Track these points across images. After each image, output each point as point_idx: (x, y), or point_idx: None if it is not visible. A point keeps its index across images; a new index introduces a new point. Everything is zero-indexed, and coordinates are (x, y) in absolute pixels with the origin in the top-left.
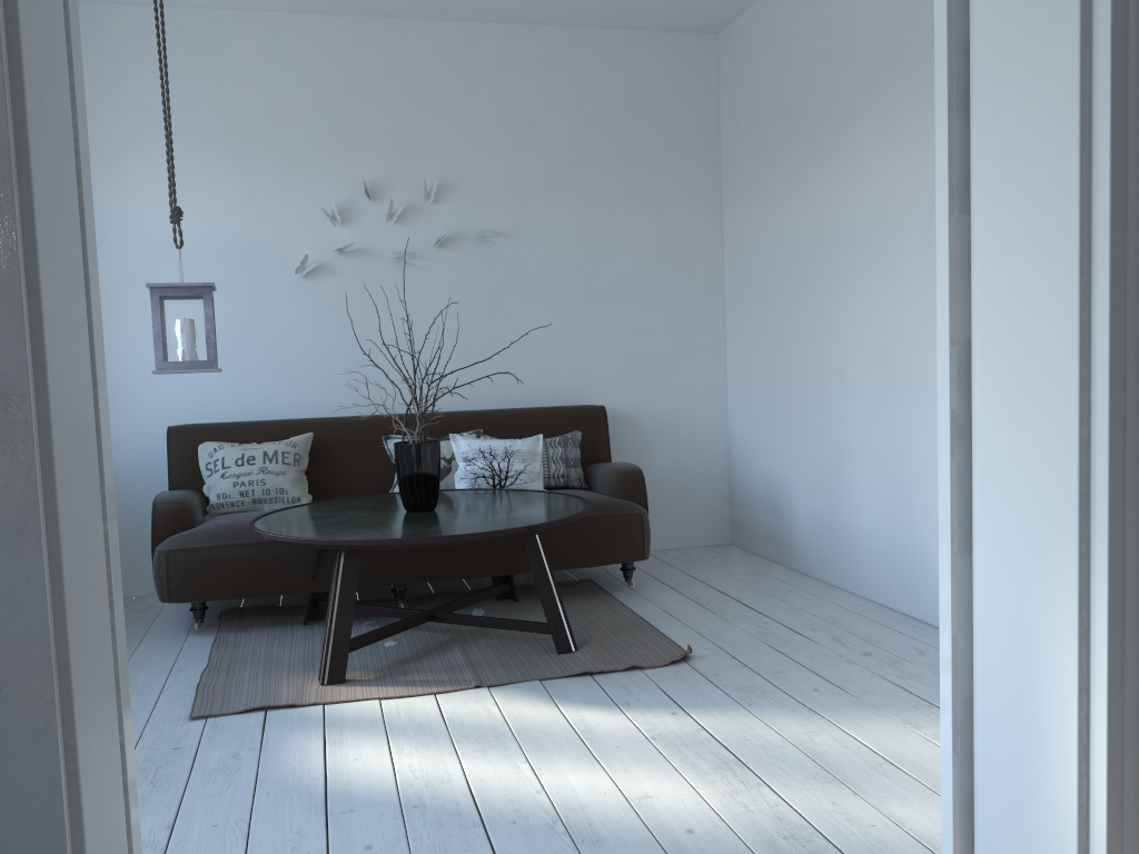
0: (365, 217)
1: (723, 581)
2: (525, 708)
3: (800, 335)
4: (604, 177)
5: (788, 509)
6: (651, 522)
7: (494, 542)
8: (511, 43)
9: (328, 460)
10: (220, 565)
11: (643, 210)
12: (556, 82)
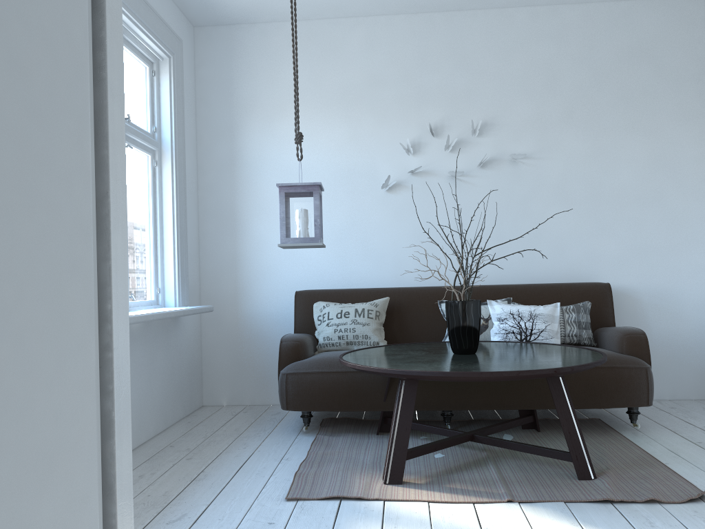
0: (429, 148)
1: None
2: (553, 528)
3: None
4: (609, 111)
5: None
6: None
7: (521, 382)
8: (537, 20)
9: (399, 317)
10: (321, 386)
11: (641, 134)
12: (571, 44)
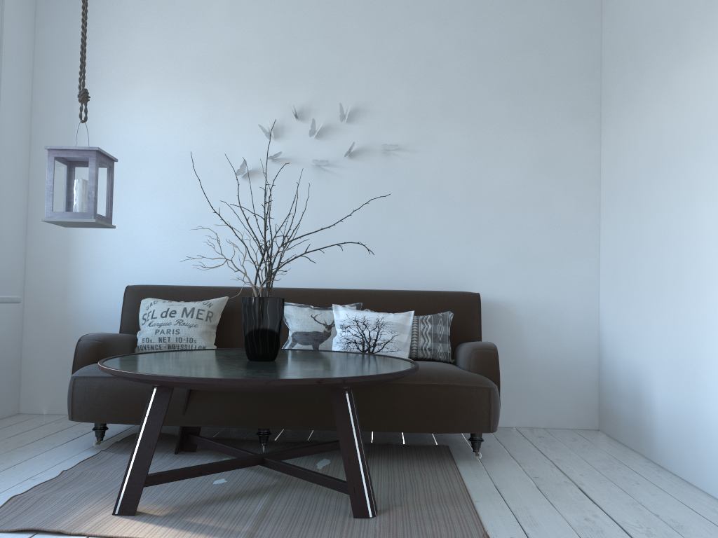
0: (294, 133)
1: (573, 463)
2: None
3: (663, 228)
4: (493, 103)
5: (647, 400)
6: (521, 401)
7: None
8: None
9: (239, 320)
10: (110, 393)
11: (527, 130)
12: (456, 27)
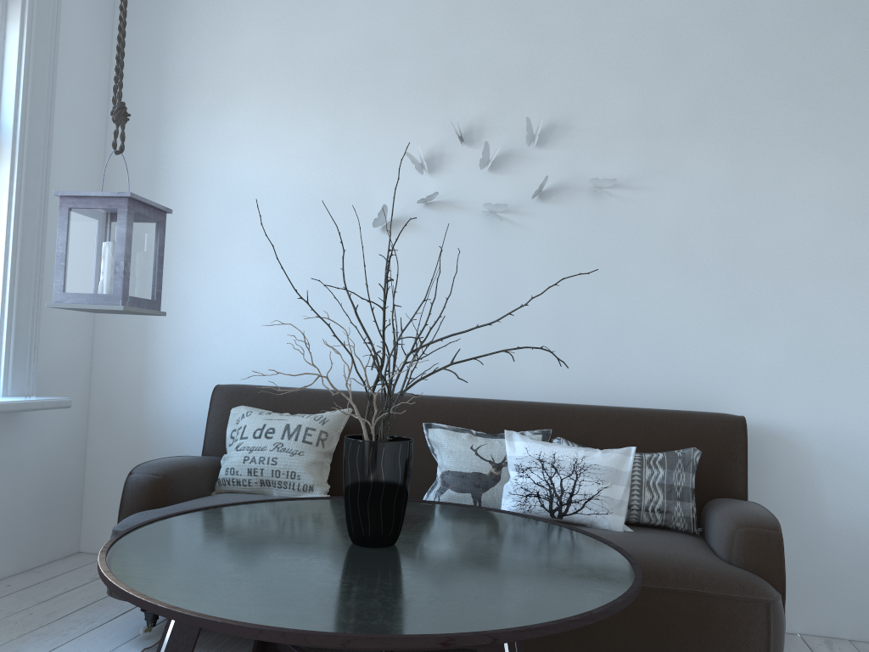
0: (457, 164)
1: None
2: None
3: None
4: (773, 110)
5: None
6: (812, 592)
7: None
8: None
9: None
10: None
11: (830, 153)
12: None
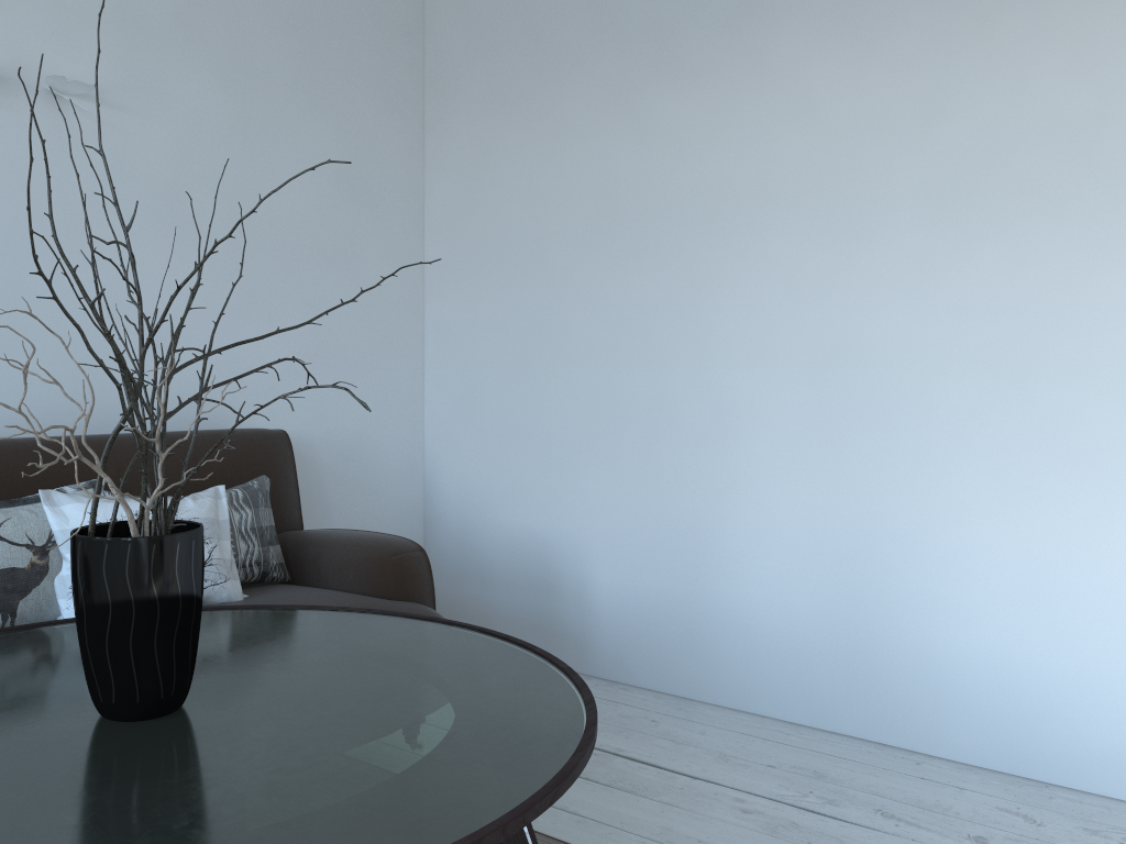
0: None
1: None
2: None
3: (617, 331)
4: (270, 41)
5: (574, 587)
6: None
7: None
8: None
9: None
10: None
11: (325, 113)
12: None
